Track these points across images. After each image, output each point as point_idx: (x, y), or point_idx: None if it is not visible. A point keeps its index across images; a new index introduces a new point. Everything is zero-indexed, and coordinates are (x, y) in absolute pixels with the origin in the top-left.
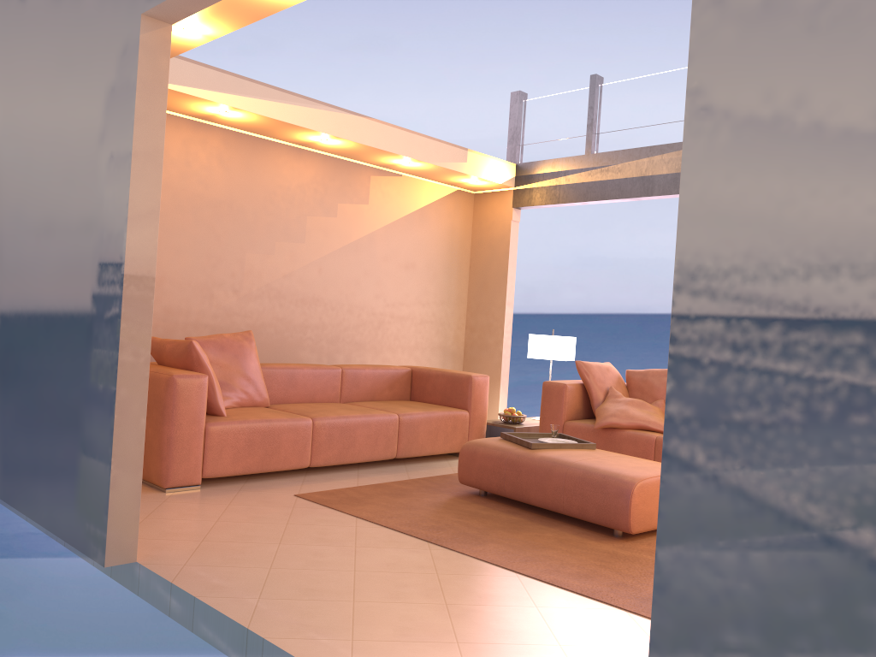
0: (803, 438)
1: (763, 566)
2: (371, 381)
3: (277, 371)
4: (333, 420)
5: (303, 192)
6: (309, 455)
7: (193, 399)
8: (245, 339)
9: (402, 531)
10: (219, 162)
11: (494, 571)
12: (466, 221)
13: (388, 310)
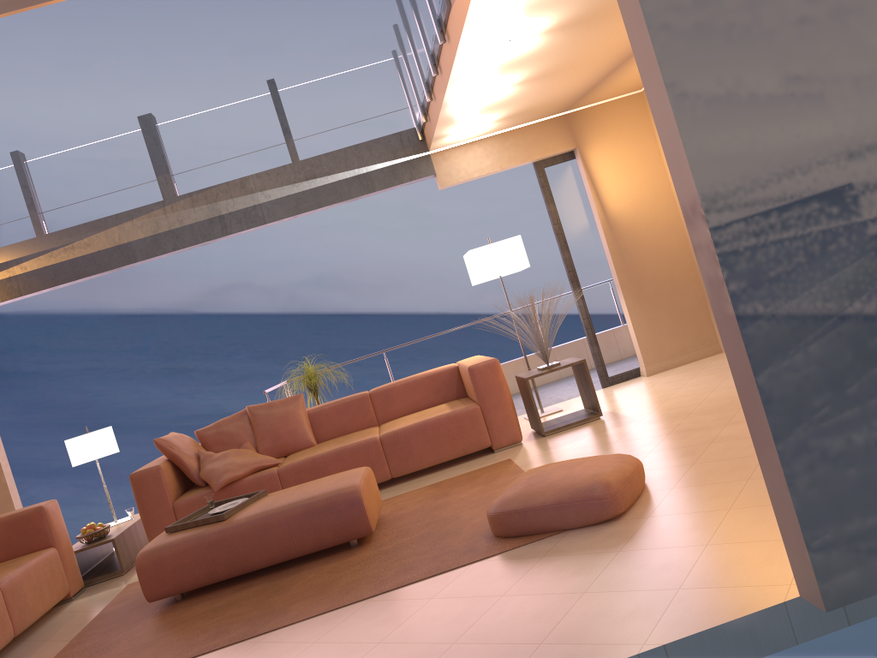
0: (810, 270)
1: (817, 351)
2: None
3: None
4: None
5: None
6: None
7: None
8: None
9: (197, 654)
10: None
11: (345, 611)
12: None
13: None
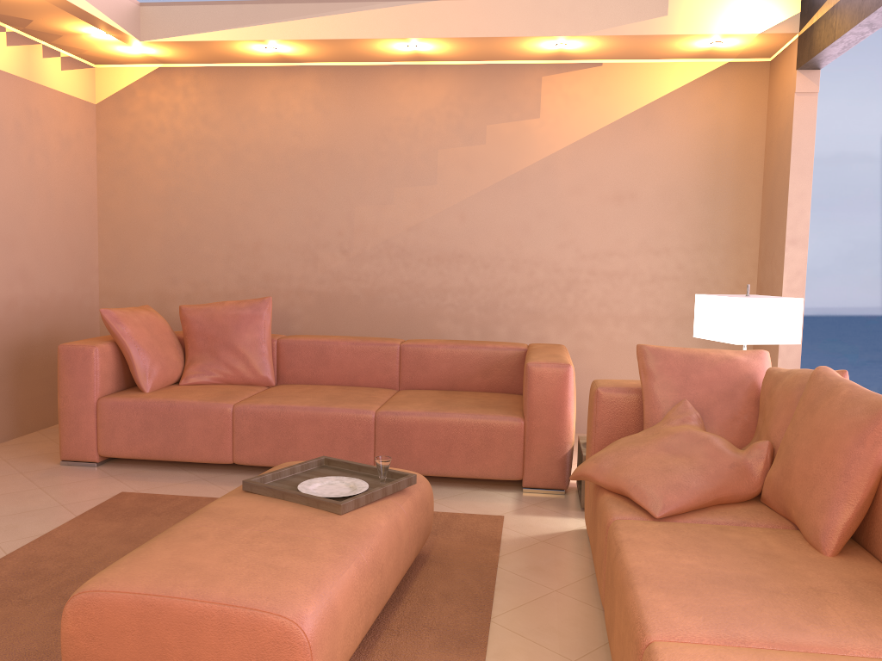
0: None
1: None
2: (448, 364)
3: (301, 345)
4: (260, 409)
5: (430, 119)
6: (228, 449)
7: (78, 371)
8: (251, 306)
9: None
10: (315, 107)
11: None
12: (752, 110)
13: (585, 263)
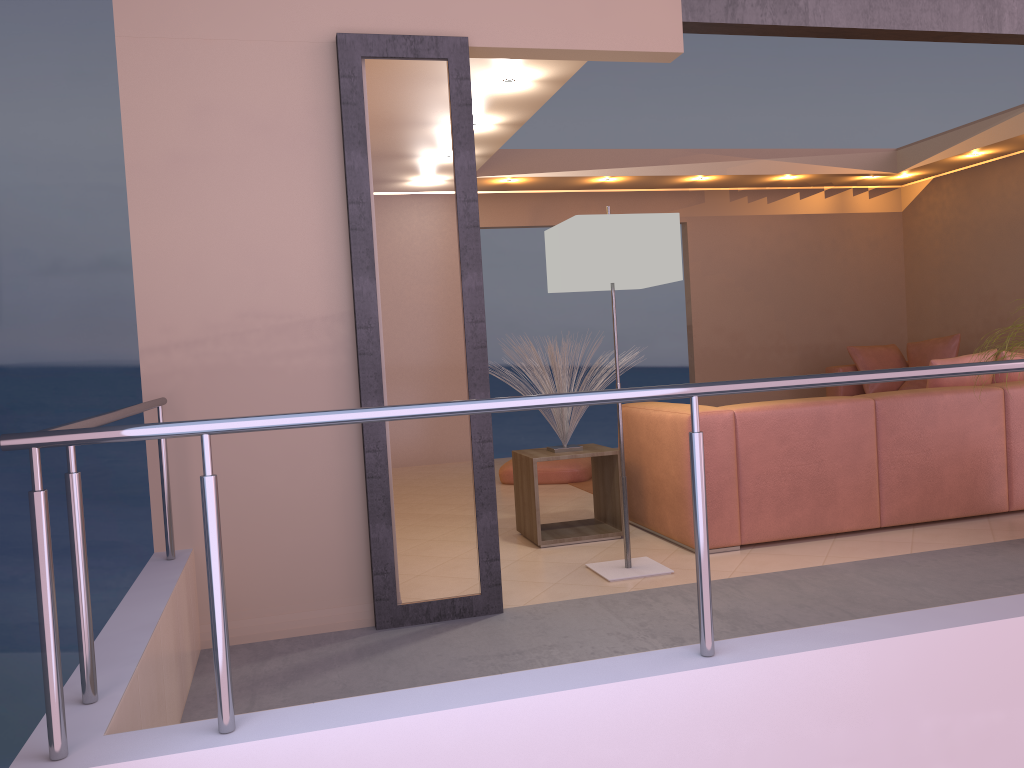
0: None
1: None
2: None
3: None
4: None
5: None
6: None
7: None
8: (943, 341)
9: None
10: None
11: None
12: None
13: None
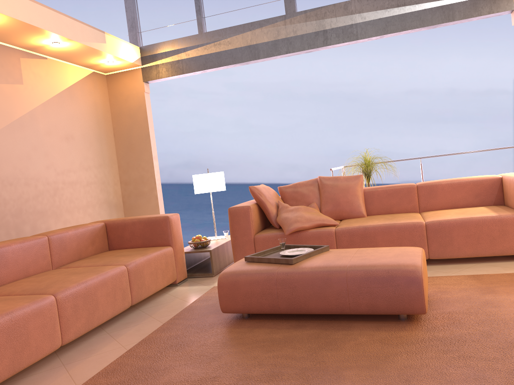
0: None
1: None
2: (76, 242)
3: None
4: (74, 289)
5: None
6: (59, 334)
7: None
8: None
9: None
10: None
11: None
12: (104, 97)
13: (60, 177)
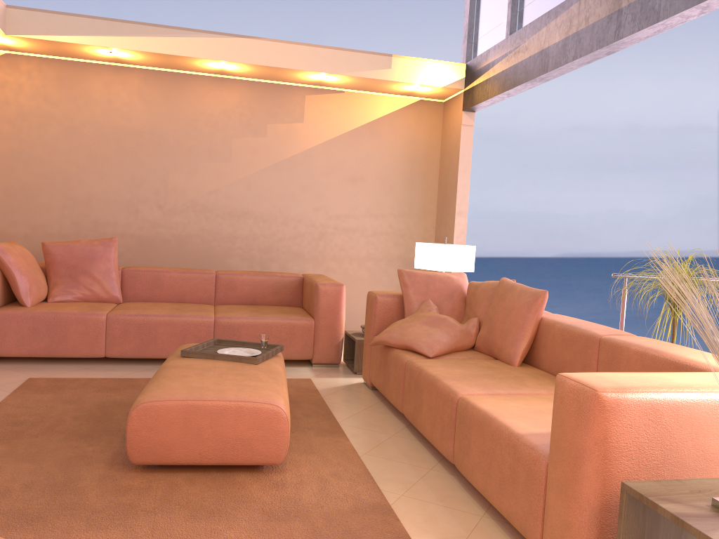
0: None
1: None
2: (250, 287)
3: (141, 273)
4: (129, 317)
5: (227, 116)
6: (102, 346)
7: None
8: (102, 244)
9: None
10: (139, 98)
11: None
12: (433, 131)
13: (331, 222)
